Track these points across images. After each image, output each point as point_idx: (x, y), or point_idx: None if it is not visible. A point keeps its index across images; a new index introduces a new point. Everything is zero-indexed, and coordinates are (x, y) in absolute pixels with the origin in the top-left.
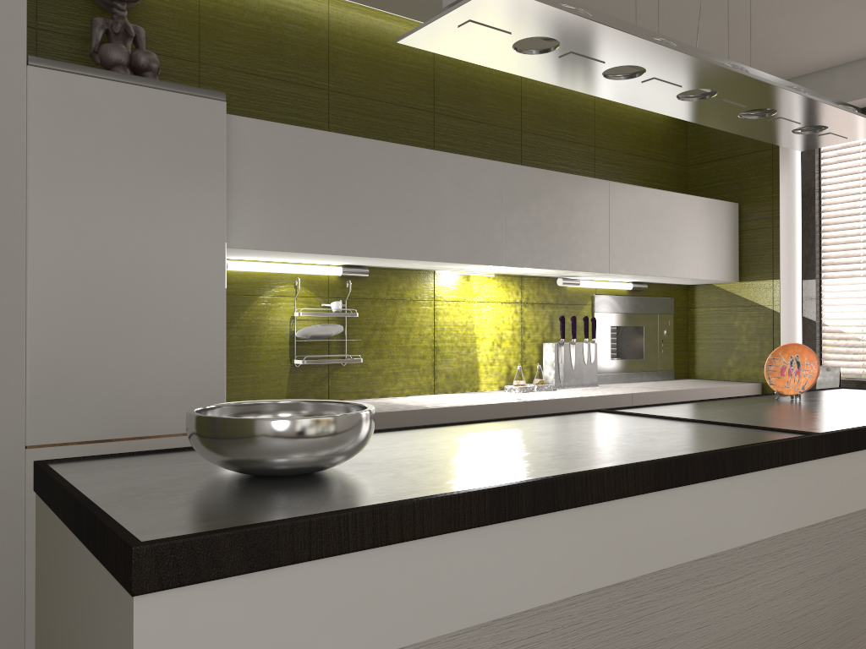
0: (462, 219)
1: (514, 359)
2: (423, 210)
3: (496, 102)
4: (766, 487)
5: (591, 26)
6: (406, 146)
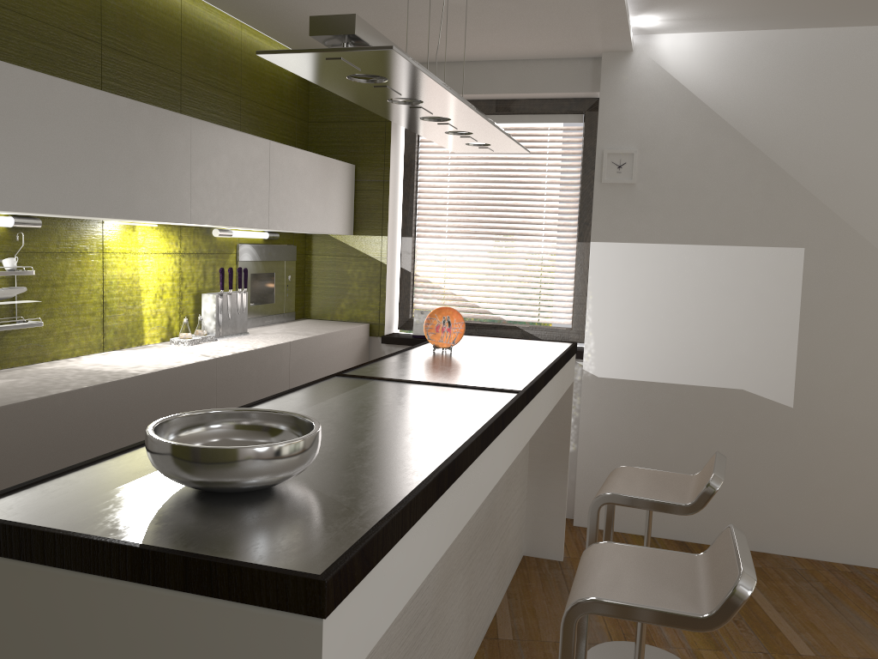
0: (155, 175)
1: (174, 310)
2: (122, 165)
3: (160, 40)
4: (508, 435)
5: (424, 79)
6: (106, 93)
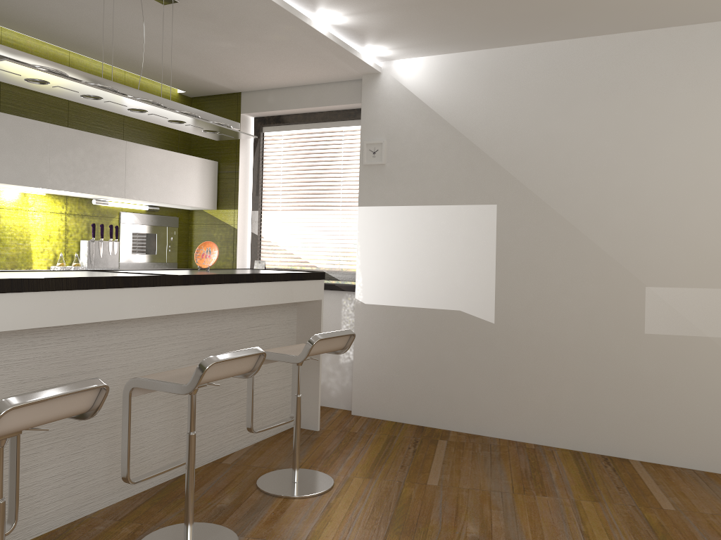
0: (16, 157)
1: (60, 250)
2: None
3: None
4: (144, 295)
5: (63, 79)
6: None
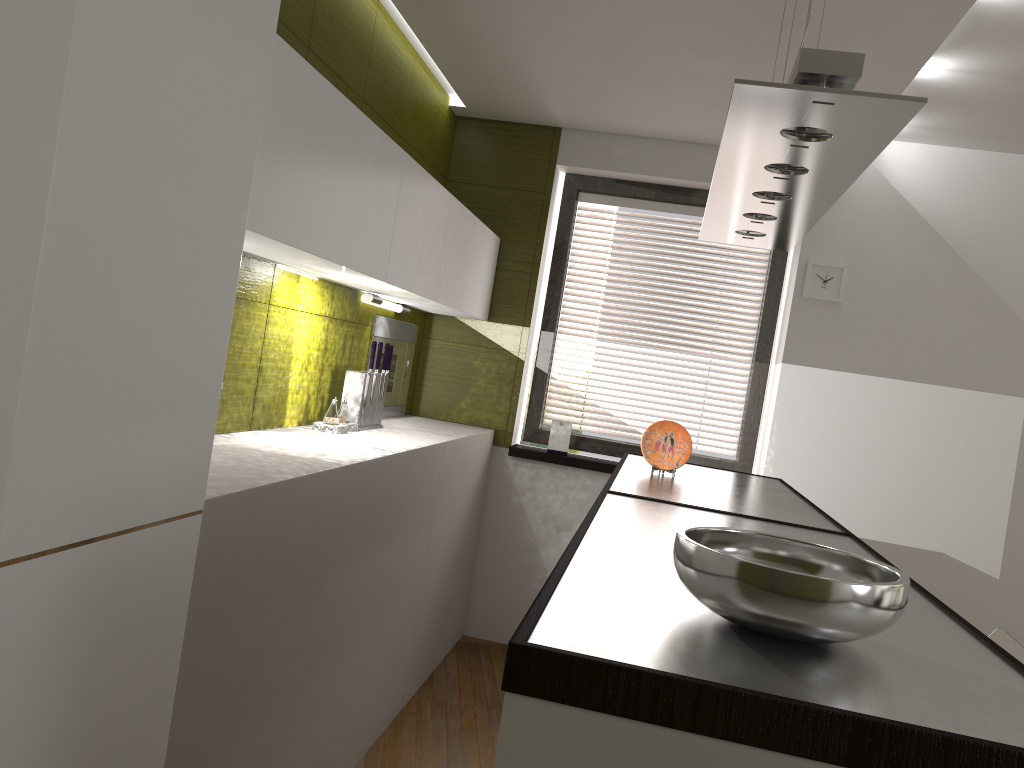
0: (371, 216)
1: (314, 387)
2: (350, 197)
3: (353, 56)
4: None
5: (876, 145)
6: (354, 106)
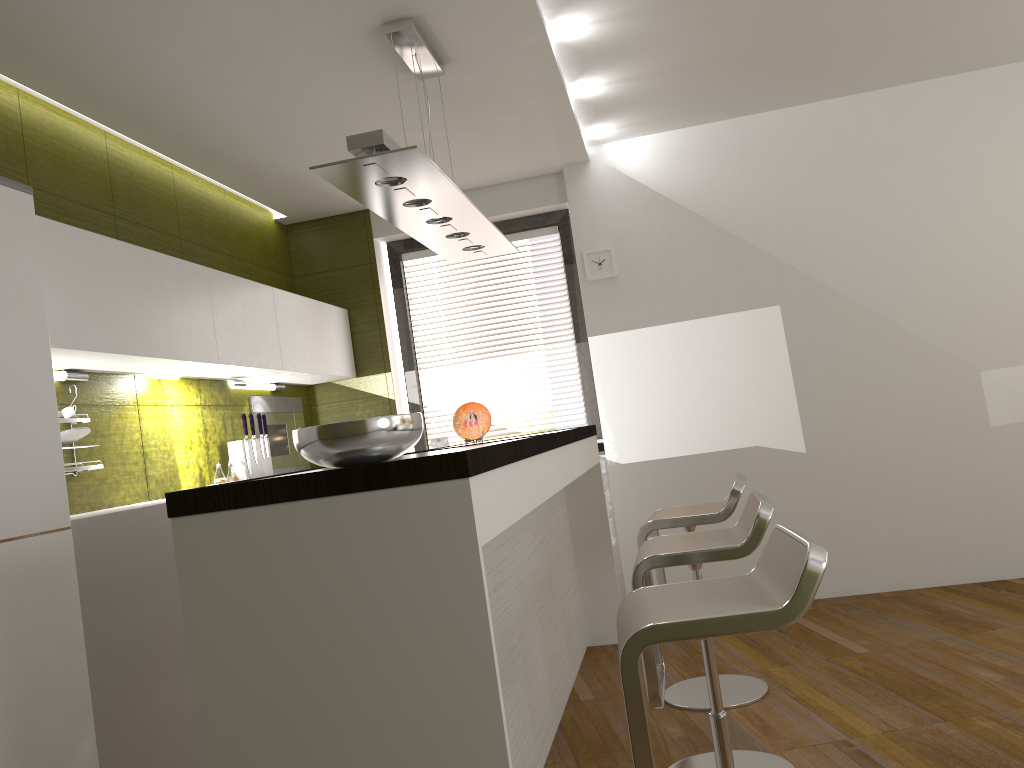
0: (186, 319)
1: (203, 461)
2: (160, 310)
3: (160, 209)
4: (554, 460)
5: (436, 174)
6: (141, 248)
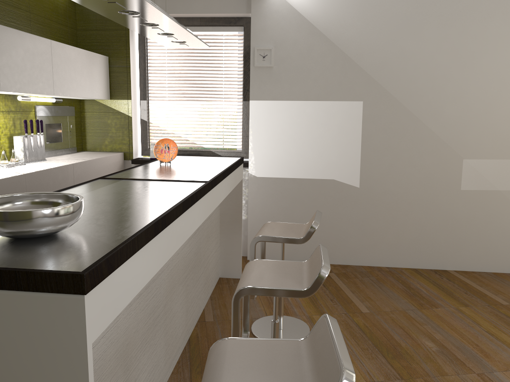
0: None
1: None
2: None
3: None
4: (200, 205)
5: None
6: None
